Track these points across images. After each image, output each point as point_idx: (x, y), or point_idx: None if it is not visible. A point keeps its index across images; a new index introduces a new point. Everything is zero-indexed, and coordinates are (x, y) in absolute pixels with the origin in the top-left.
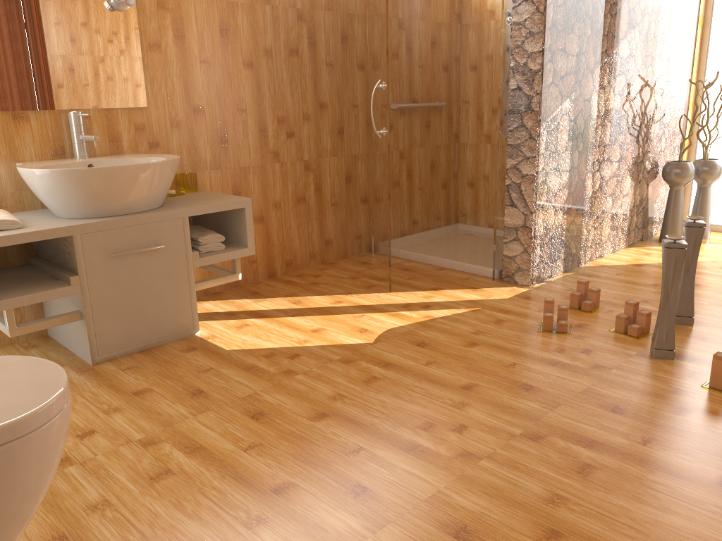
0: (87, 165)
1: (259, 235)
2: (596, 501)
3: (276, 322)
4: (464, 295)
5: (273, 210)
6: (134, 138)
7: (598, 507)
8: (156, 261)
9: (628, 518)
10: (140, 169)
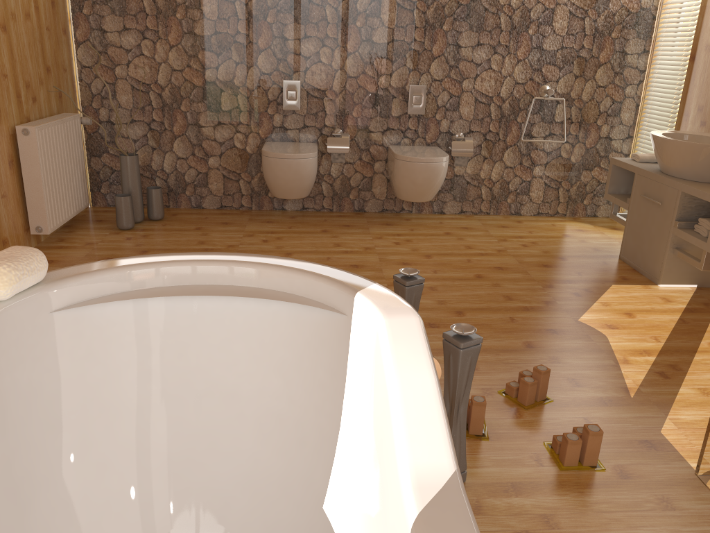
0: None
1: None
2: None
3: (664, 310)
4: (696, 413)
5: None
6: None
7: None
8: (657, 214)
9: None
10: (663, 142)
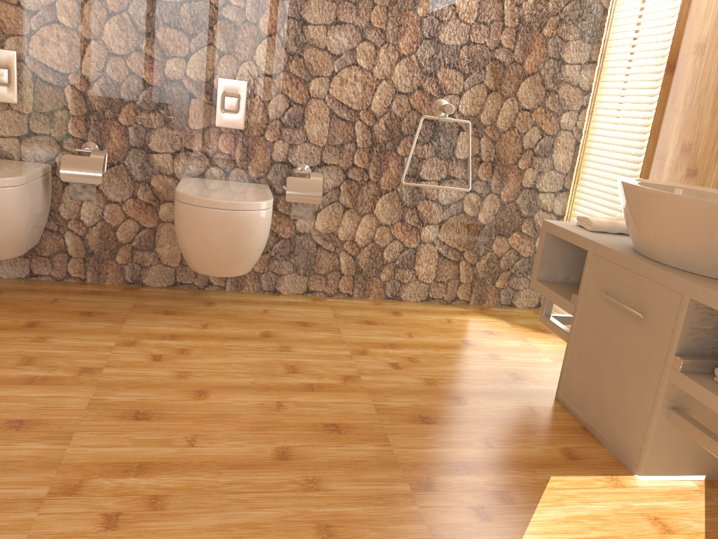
0: None
1: None
2: None
3: None
4: None
5: None
6: None
7: None
8: (634, 334)
9: None
10: (651, 197)
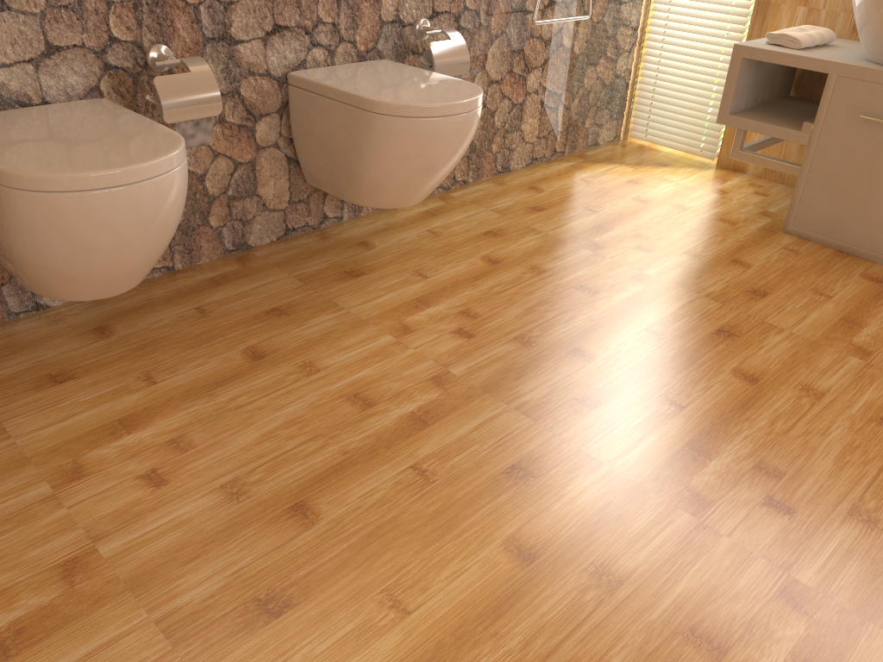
0: None
1: None
2: (612, 628)
3: None
4: None
5: None
6: None
7: (596, 625)
8: None
9: (574, 657)
10: None
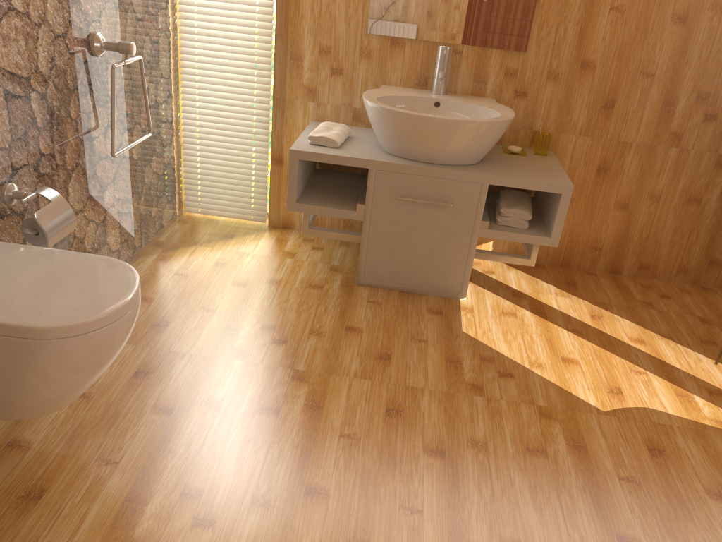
0: (434, 102)
1: (615, 224)
2: None
3: (543, 328)
4: None
5: (647, 201)
6: (500, 83)
7: None
8: (441, 217)
9: None
10: (447, 124)
